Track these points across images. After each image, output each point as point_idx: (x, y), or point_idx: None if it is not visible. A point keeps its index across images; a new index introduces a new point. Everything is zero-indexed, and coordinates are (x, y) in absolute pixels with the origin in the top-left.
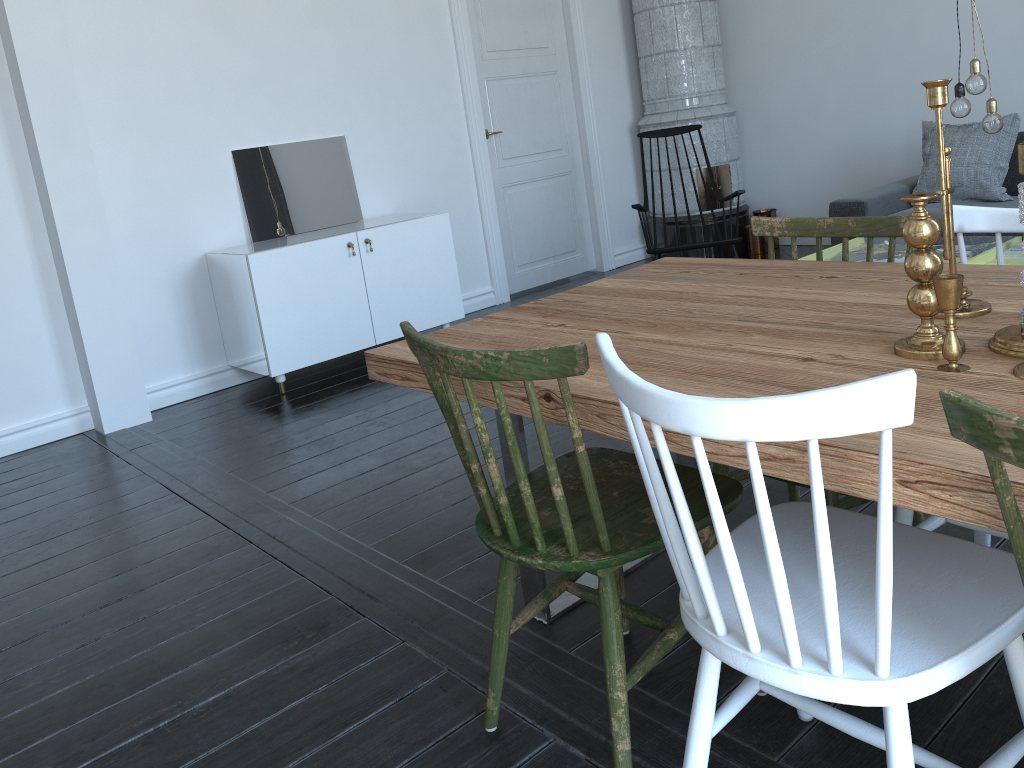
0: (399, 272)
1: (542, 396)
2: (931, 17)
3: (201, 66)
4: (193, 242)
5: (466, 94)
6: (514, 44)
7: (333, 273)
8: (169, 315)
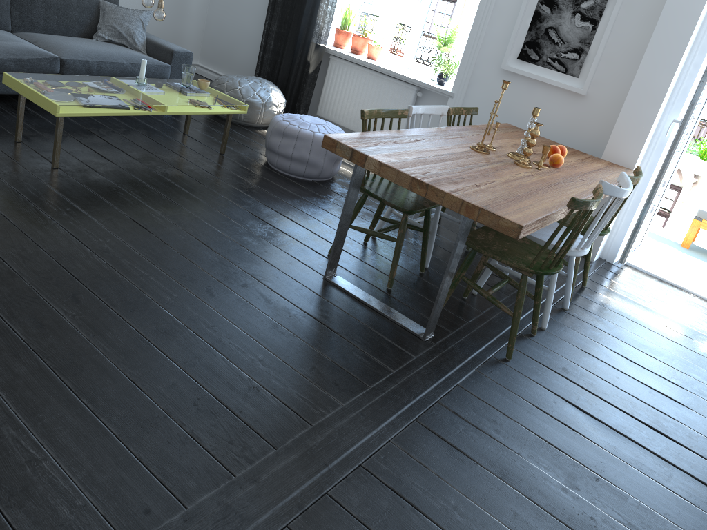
0: None
1: (567, 208)
2: None
3: None
4: None
5: None
6: None
7: None
8: None
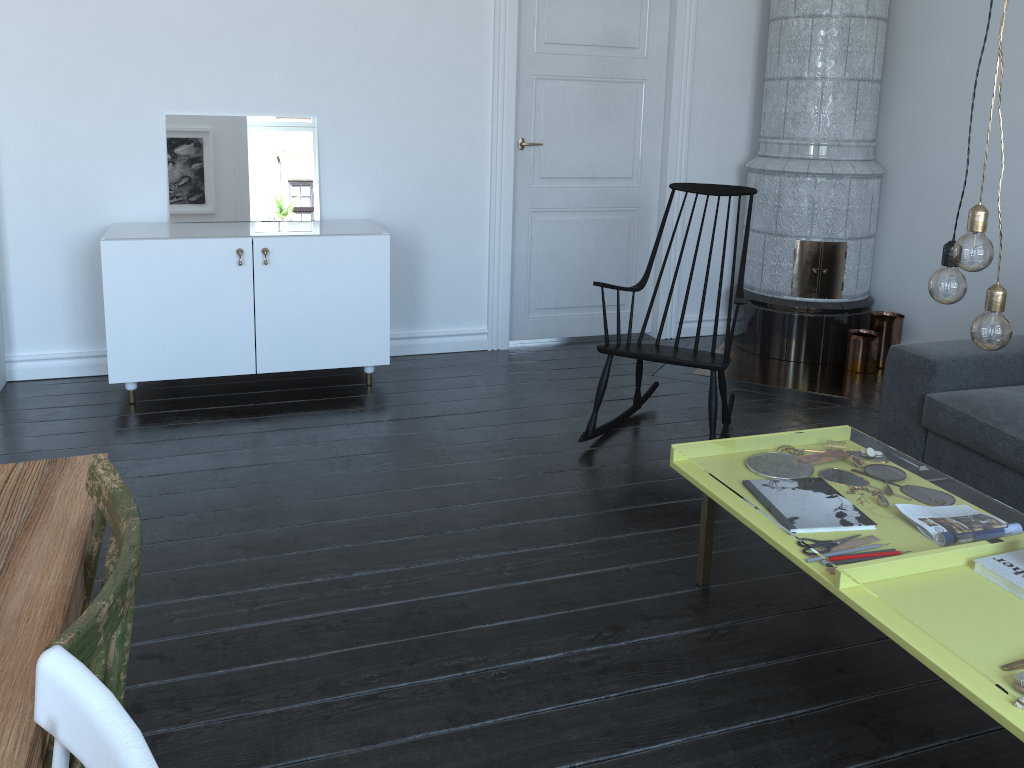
0: (304, 295)
1: None
2: None
3: (145, 13)
4: (102, 209)
5: (496, 91)
6: (586, 38)
7: (212, 280)
8: (60, 283)
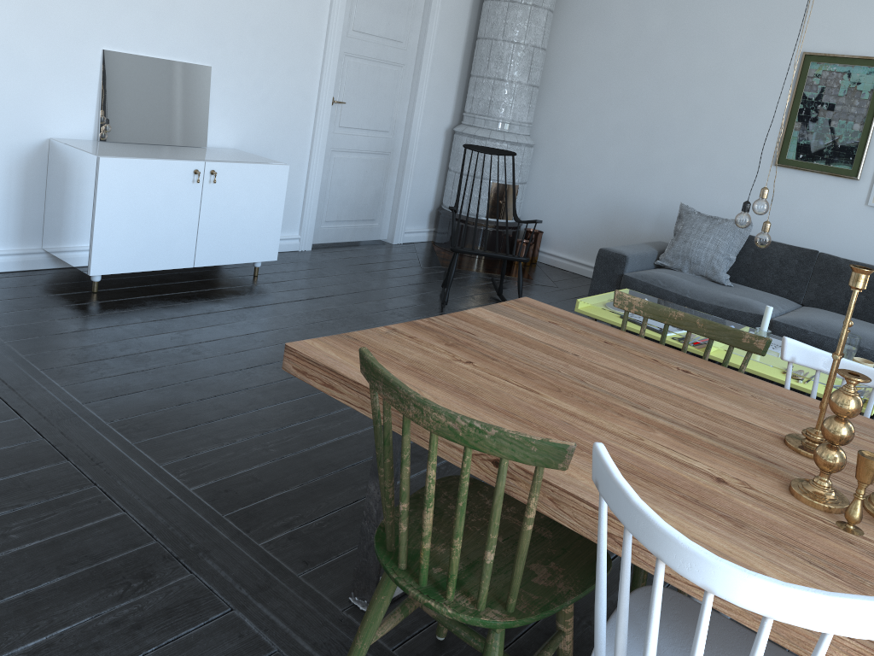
0: (232, 207)
1: (491, 460)
2: (706, 123)
3: None
4: (41, 125)
5: (326, 62)
6: (376, 31)
7: (174, 193)
8: None
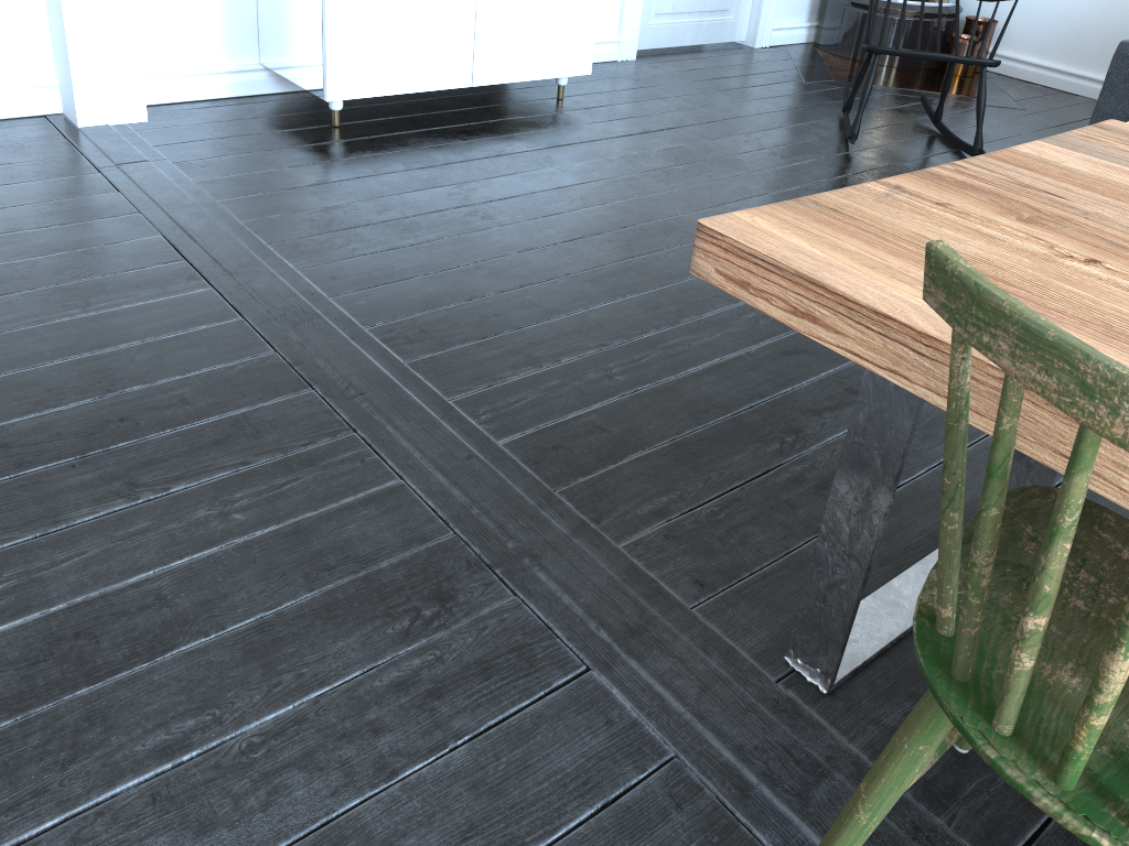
0: None
1: None
2: None
3: None
4: None
5: None
6: None
7: None
8: None
